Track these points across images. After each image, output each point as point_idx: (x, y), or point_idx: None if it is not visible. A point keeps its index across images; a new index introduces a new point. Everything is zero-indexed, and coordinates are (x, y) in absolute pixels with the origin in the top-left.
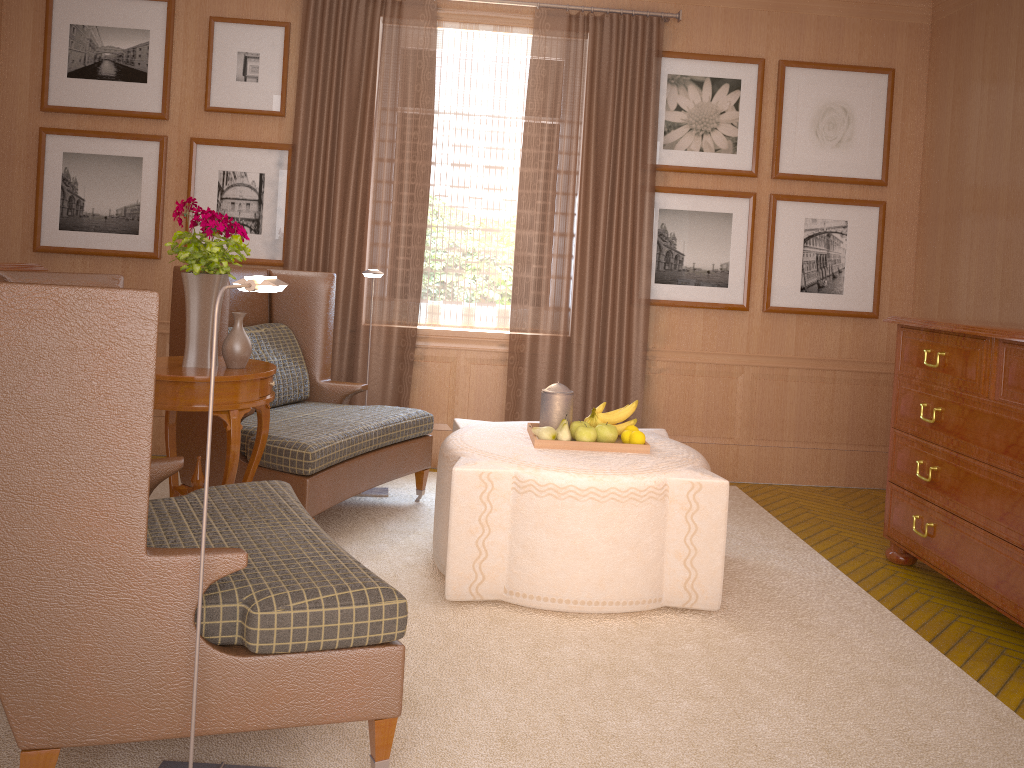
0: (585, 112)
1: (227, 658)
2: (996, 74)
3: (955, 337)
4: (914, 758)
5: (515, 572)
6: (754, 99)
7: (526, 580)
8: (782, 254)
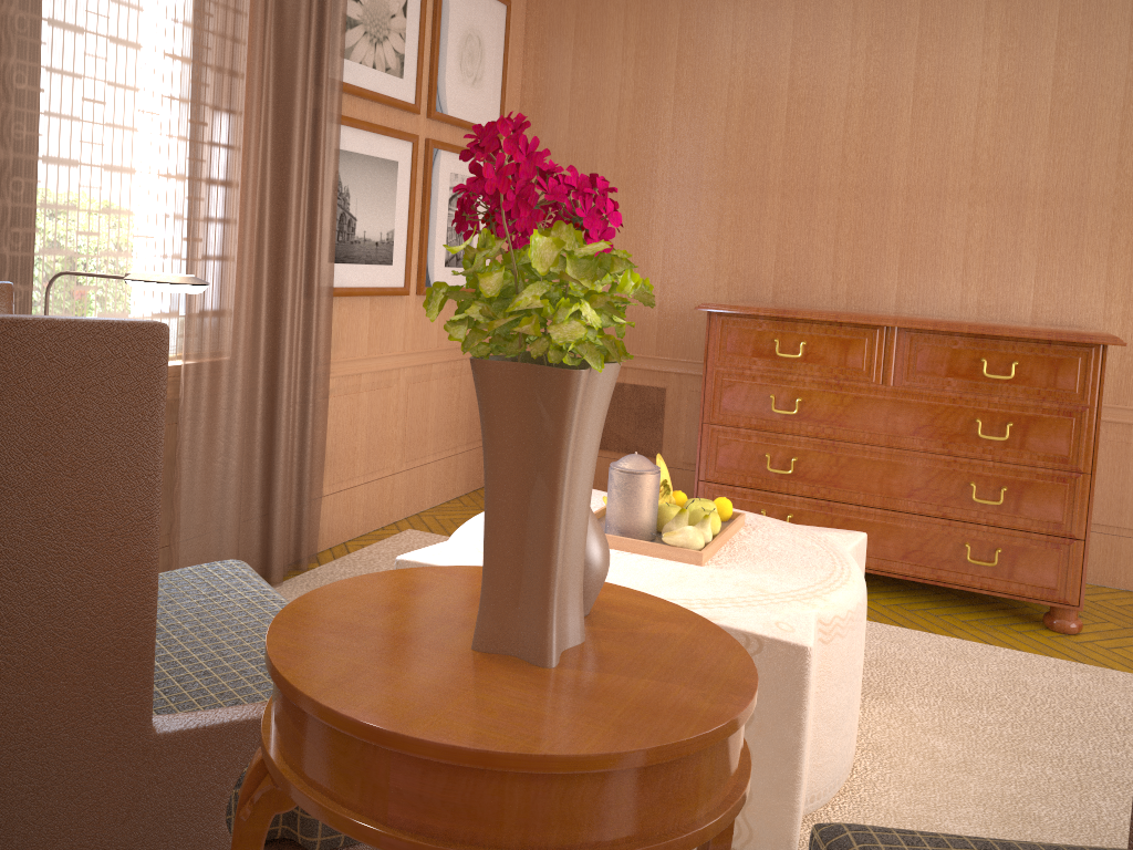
0: None
1: None
2: (648, 39)
3: (825, 326)
4: None
5: (819, 764)
6: (420, 5)
7: (829, 767)
8: (435, 219)
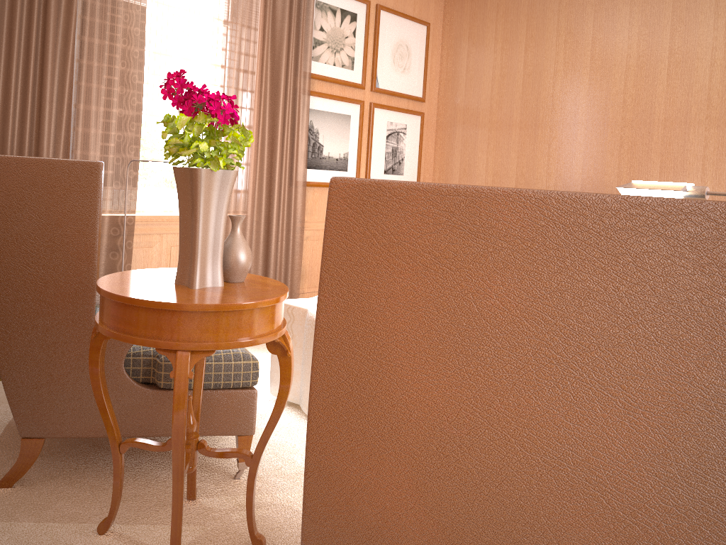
0: (267, 21)
1: None
2: (508, 38)
3: None
4: None
5: None
6: (364, 30)
7: None
8: (376, 147)
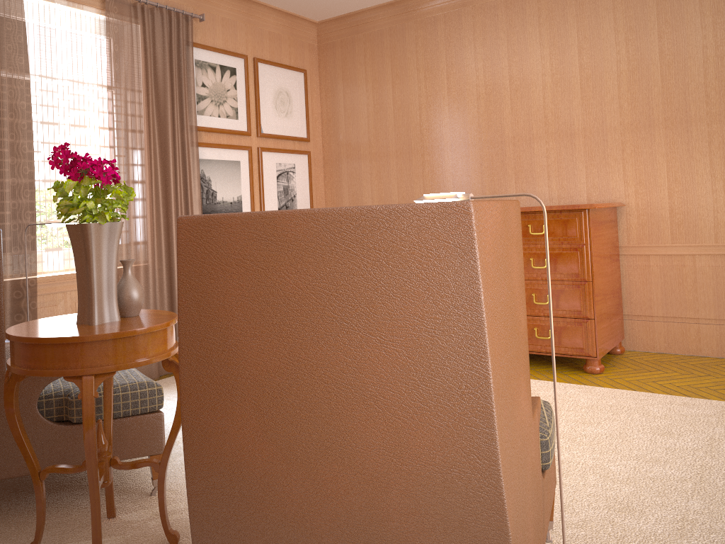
0: (150, 83)
1: (544, 481)
2: (377, 78)
3: None
4: (602, 411)
5: None
6: (244, 82)
7: None
8: (268, 187)
